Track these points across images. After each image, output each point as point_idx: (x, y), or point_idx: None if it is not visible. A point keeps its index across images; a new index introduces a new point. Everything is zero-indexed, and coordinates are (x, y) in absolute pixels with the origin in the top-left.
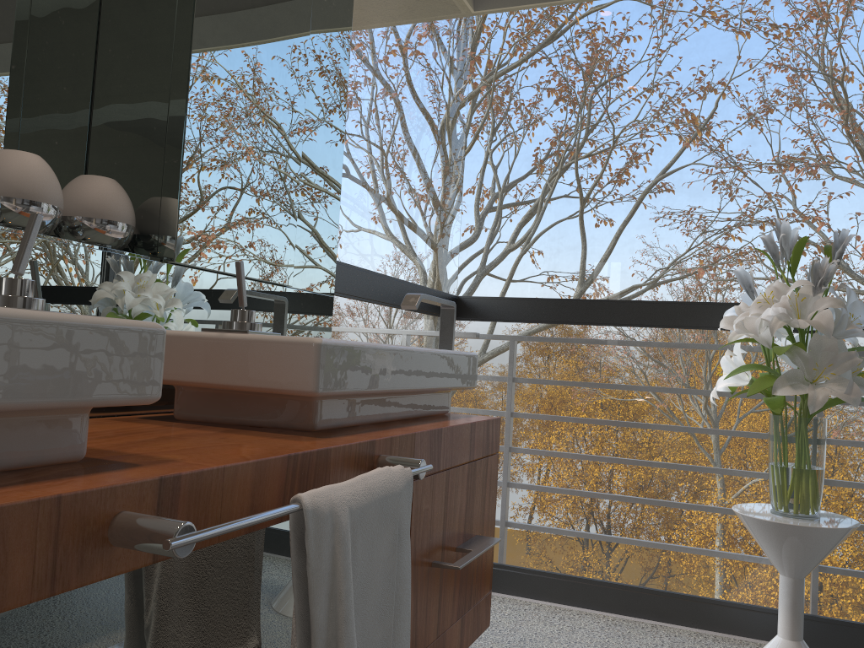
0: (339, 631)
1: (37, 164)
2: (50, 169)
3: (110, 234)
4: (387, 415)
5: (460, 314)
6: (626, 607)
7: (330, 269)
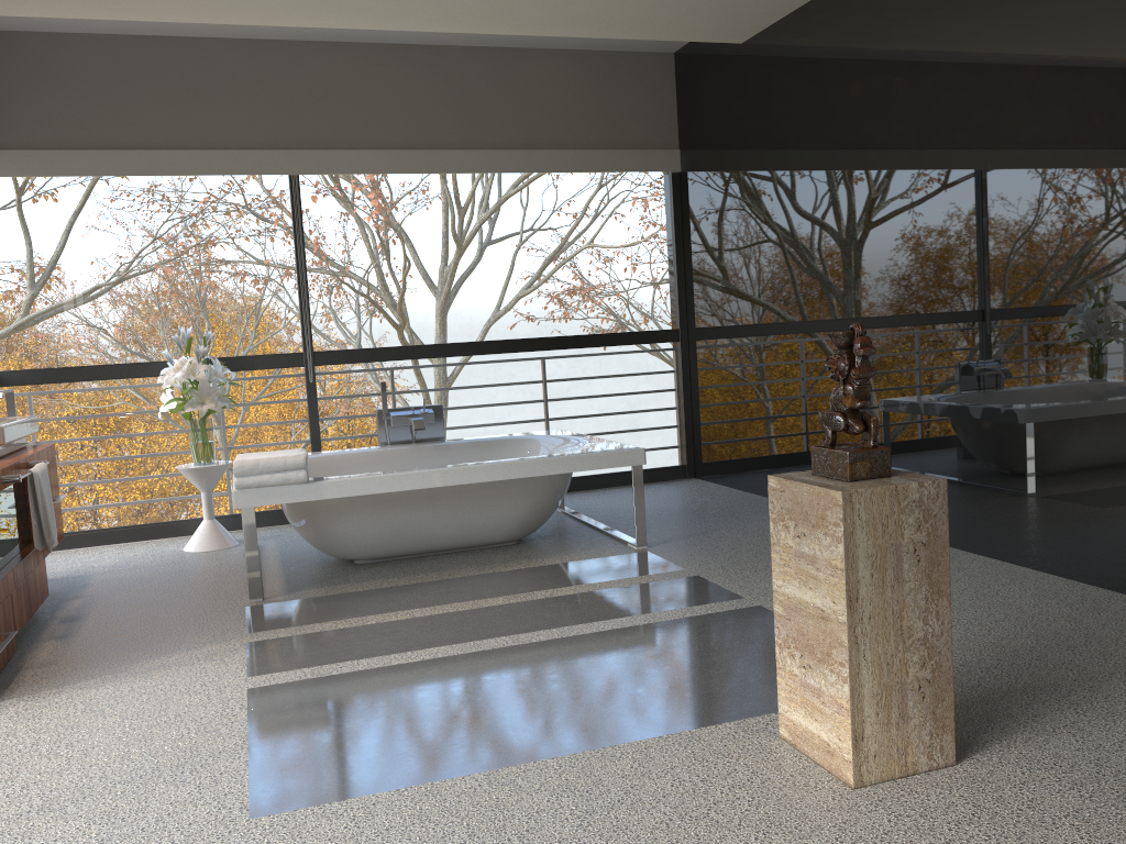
0: (45, 505)
1: None
2: None
3: None
4: (12, 450)
5: None
6: (131, 538)
7: None
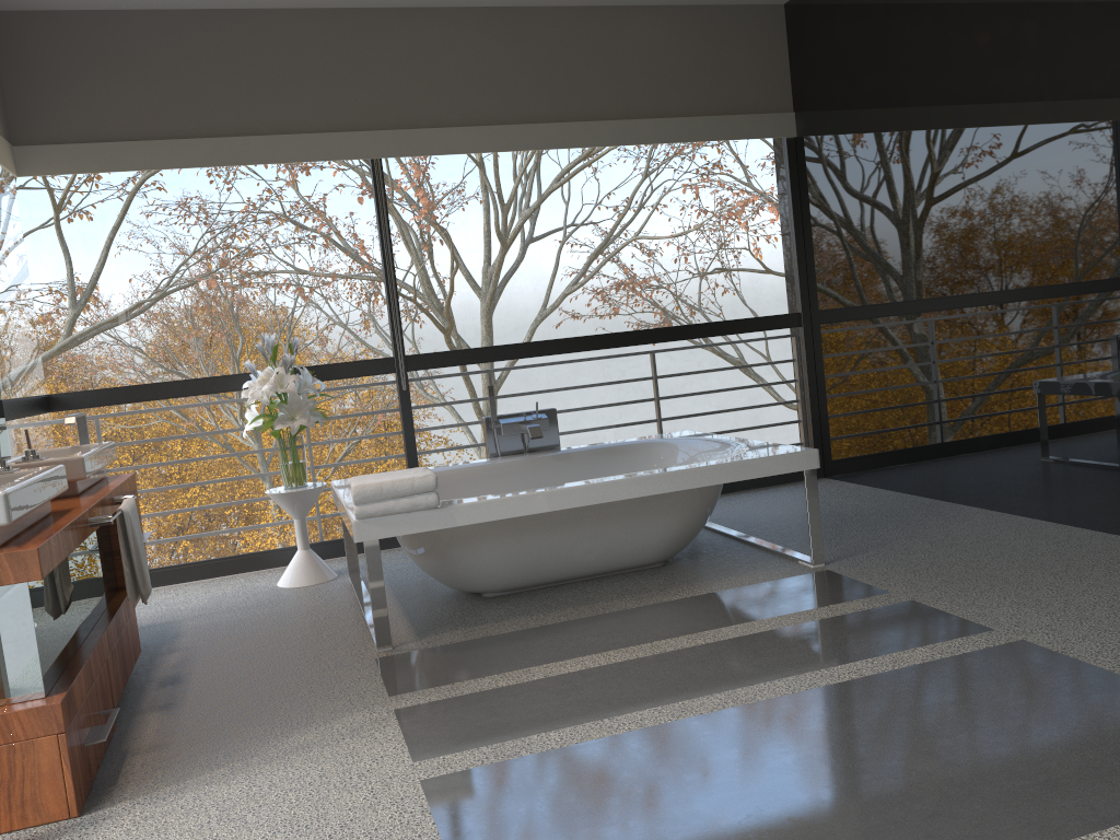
0: (138, 549)
1: None
2: None
3: None
4: (91, 483)
5: (53, 407)
6: (214, 572)
7: (2, 408)
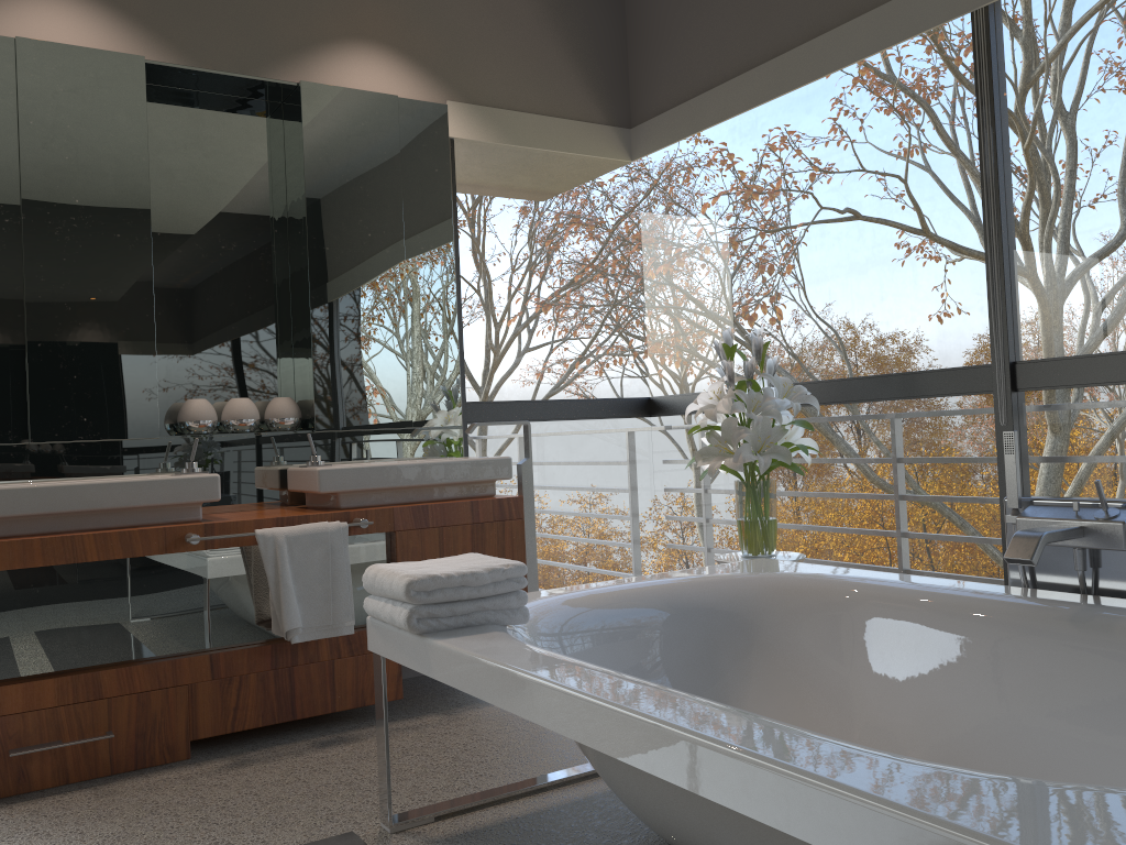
0: (279, 579)
1: (241, 403)
2: (248, 403)
3: (283, 424)
4: (412, 499)
5: (651, 412)
6: None
7: (455, 410)
